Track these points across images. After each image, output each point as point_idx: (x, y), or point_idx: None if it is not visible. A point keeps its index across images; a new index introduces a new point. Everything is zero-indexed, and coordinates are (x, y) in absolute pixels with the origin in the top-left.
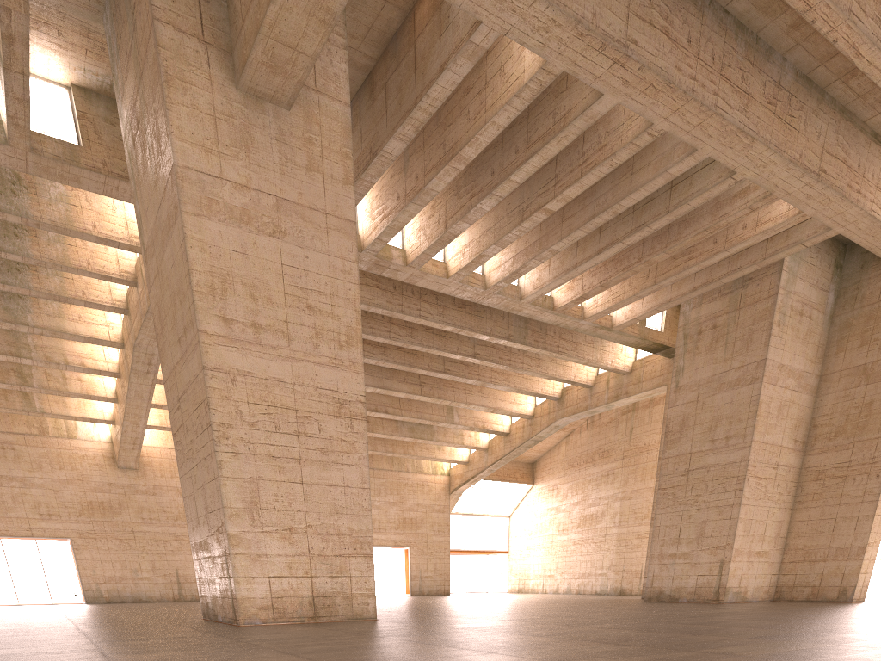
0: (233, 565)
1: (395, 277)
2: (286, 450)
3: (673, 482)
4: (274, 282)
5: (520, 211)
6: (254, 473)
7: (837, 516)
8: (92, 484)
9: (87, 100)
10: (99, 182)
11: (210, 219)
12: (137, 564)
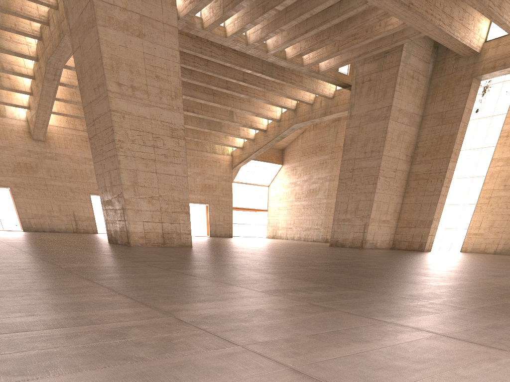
0: (127, 214)
1: (197, 35)
2: (148, 155)
3: (345, 175)
4: (140, 63)
5: (262, 6)
6: (134, 167)
7: (422, 202)
8: (19, 150)
9: None
10: None
11: (110, 28)
12: (50, 207)
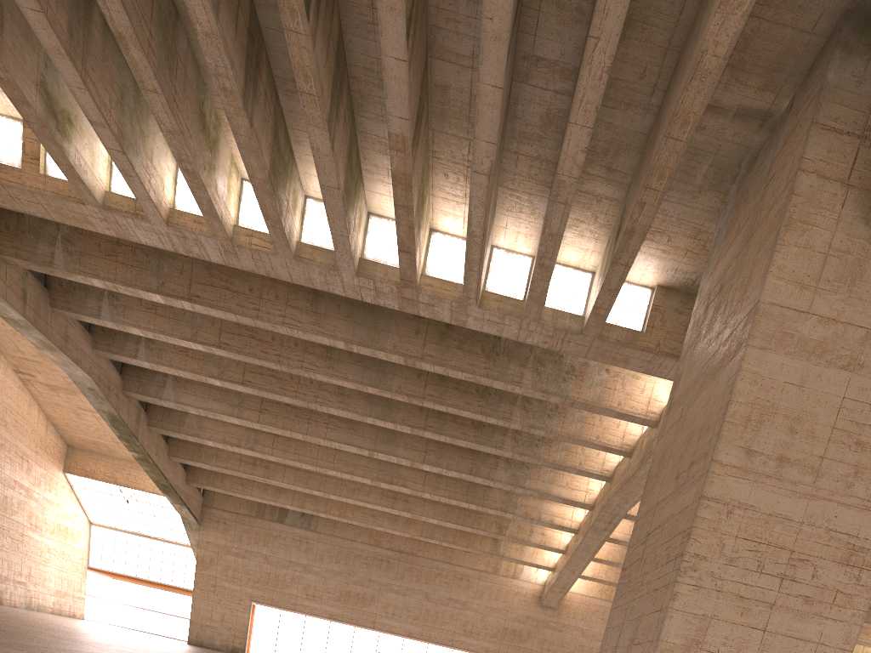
0: None
1: None
2: (759, 592)
3: None
4: (825, 416)
5: None
6: (709, 611)
7: None
8: (514, 614)
9: (665, 296)
10: (645, 360)
11: (775, 352)
12: None
